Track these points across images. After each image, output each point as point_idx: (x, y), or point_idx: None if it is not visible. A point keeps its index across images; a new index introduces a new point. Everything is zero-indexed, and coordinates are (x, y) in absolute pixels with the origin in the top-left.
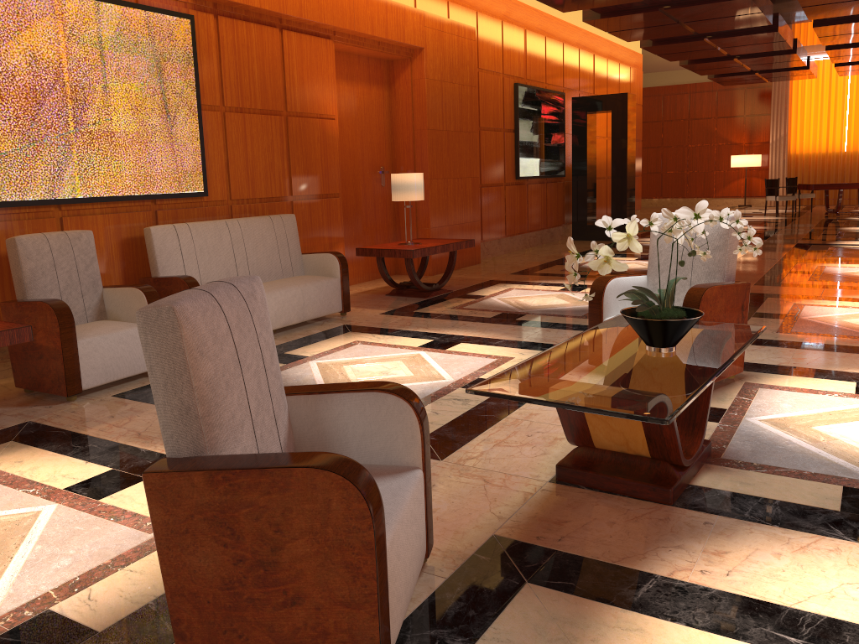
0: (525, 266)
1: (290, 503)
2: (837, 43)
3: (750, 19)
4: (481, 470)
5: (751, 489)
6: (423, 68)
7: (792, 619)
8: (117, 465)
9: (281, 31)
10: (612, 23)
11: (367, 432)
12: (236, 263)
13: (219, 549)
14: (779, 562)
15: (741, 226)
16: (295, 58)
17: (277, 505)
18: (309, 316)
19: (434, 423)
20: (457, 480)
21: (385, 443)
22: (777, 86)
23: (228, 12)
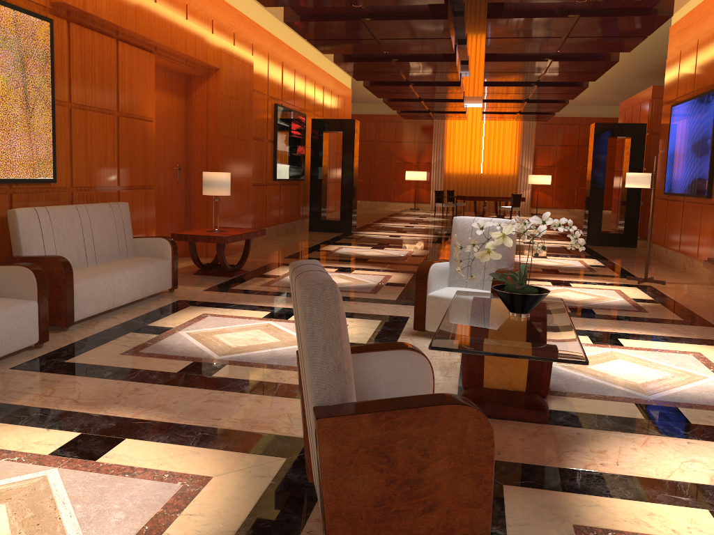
0: (290, 251)
1: (436, 432)
2: (492, 98)
3: (448, 76)
4: None
5: (585, 409)
6: (218, 85)
7: (673, 486)
8: (83, 430)
9: (117, 42)
10: (354, 66)
11: (394, 381)
12: (85, 245)
13: (376, 474)
14: (639, 453)
15: (572, 230)
16: (127, 66)
17: (426, 435)
18: (150, 292)
19: None
20: None
21: (408, 388)
22: (437, 123)
23: (78, 19)
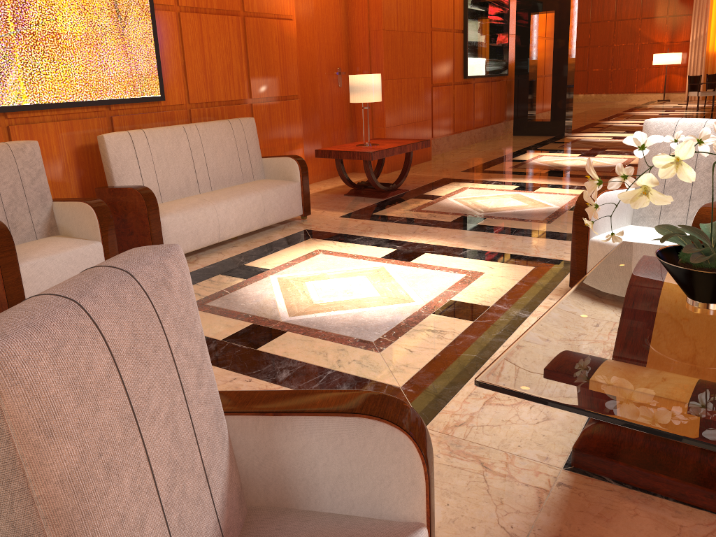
0: (474, 163)
1: None
2: None
3: None
4: (474, 445)
5: None
6: None
7: None
8: None
9: None
10: None
11: (345, 473)
12: (195, 170)
13: None
14: None
15: None
16: None
17: None
18: (270, 222)
19: (410, 365)
20: (448, 462)
21: (372, 489)
22: None
23: None
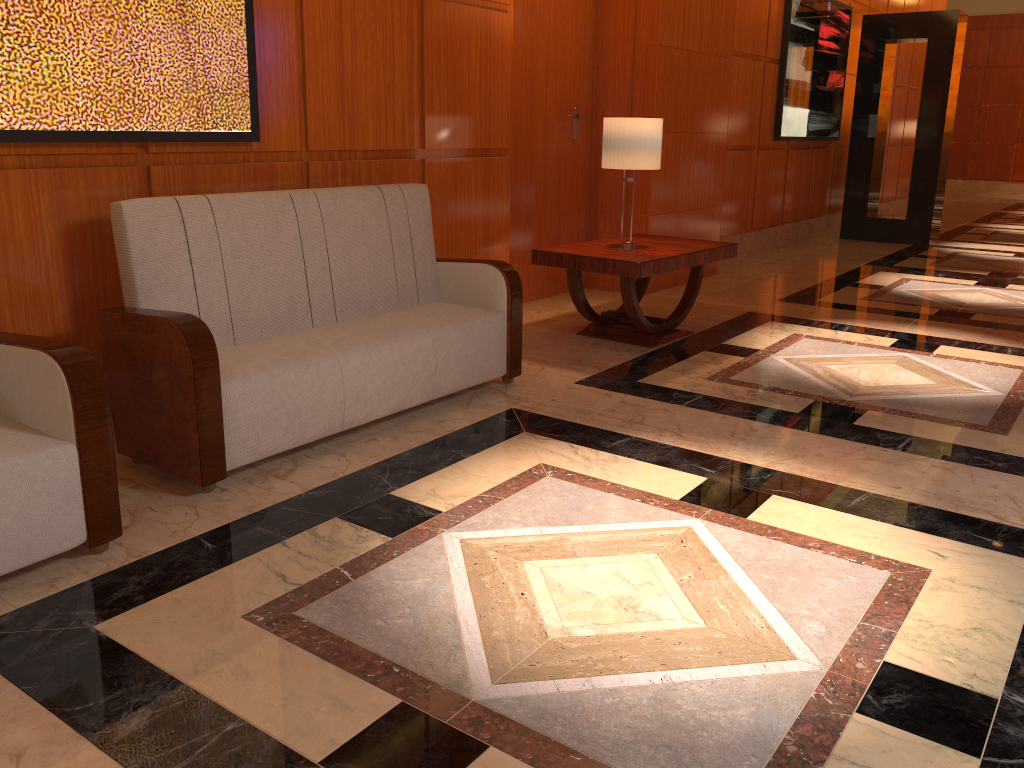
0: (794, 285)
1: None
2: None
3: None
4: None
5: None
6: None
7: None
8: None
9: None
10: None
11: None
12: (307, 280)
13: None
14: None
15: None
16: None
17: None
18: (446, 389)
19: None
20: None
21: None
22: None
23: None
